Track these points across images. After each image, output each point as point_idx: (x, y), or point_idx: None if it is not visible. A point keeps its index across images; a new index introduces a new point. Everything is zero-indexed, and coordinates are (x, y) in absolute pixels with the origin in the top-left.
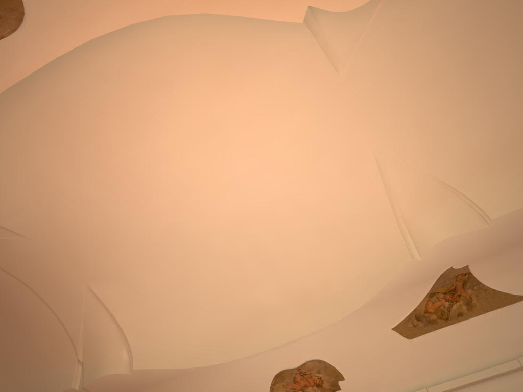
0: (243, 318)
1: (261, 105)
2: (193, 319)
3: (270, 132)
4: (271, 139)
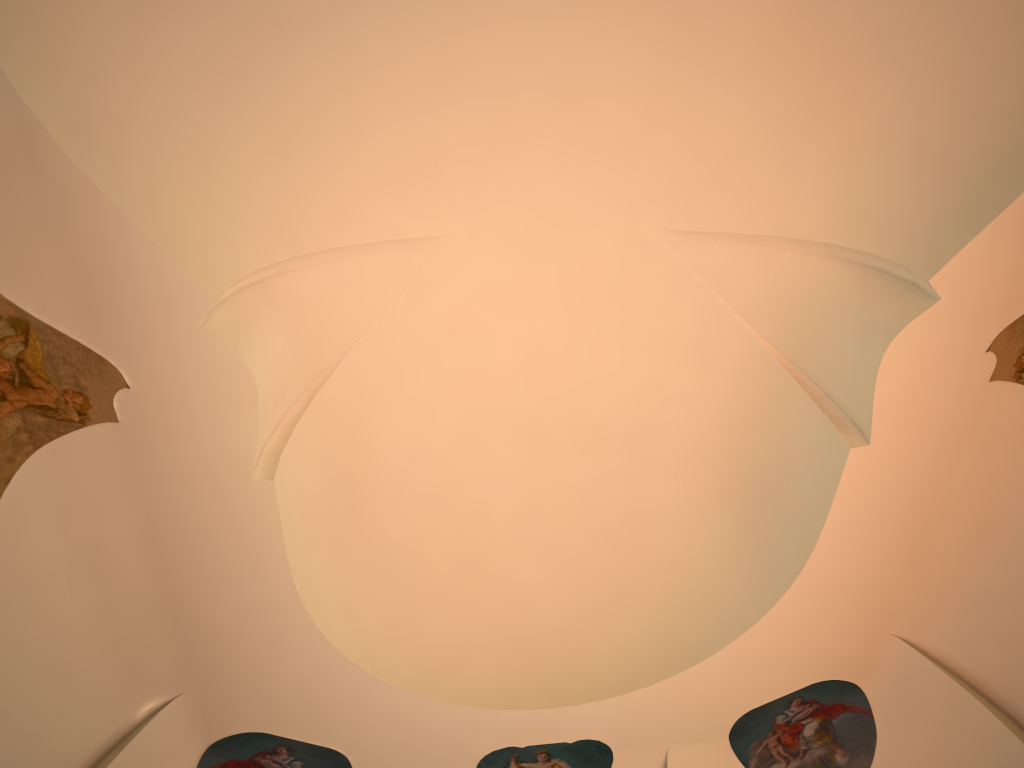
0: None
1: (697, 55)
2: None
3: (623, 40)
4: (606, 33)
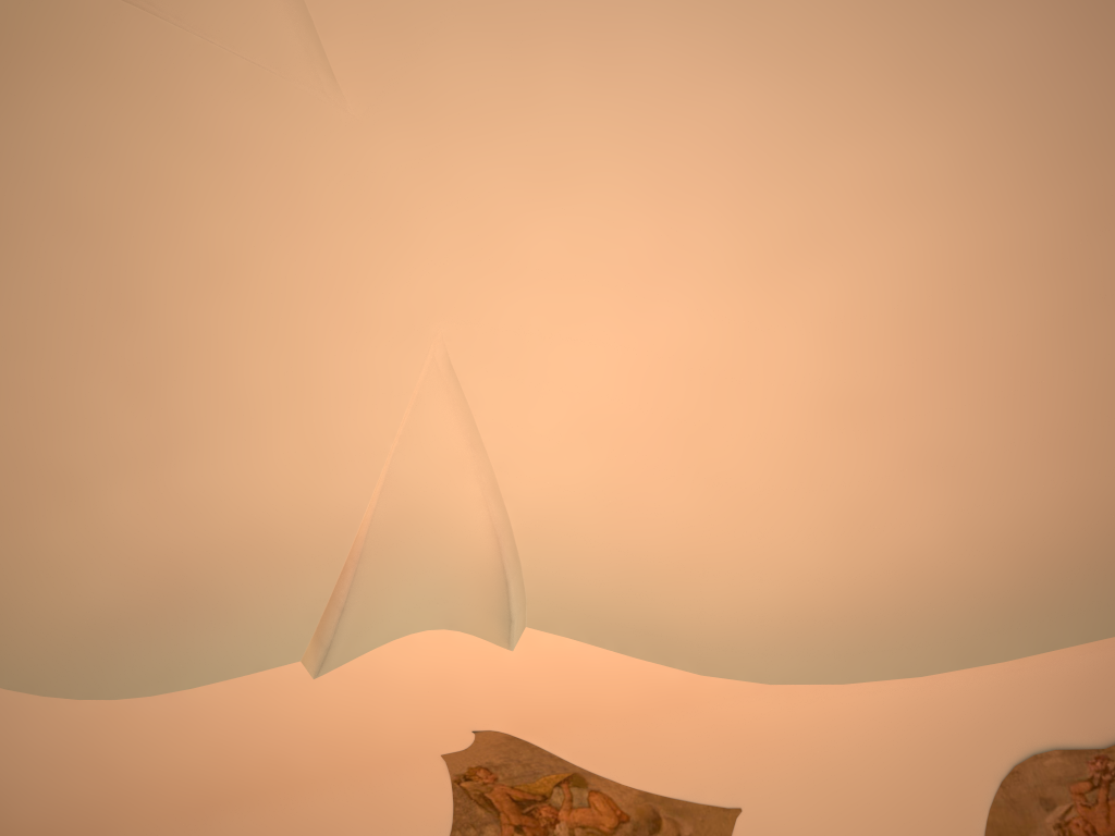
0: None
1: (632, 298)
2: None
3: (621, 214)
4: (622, 193)
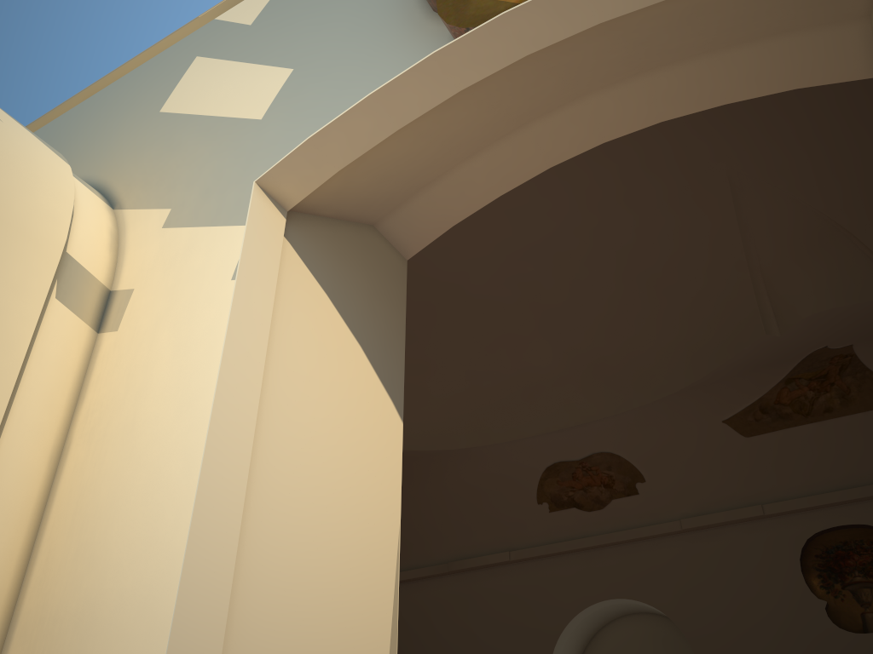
0: (505, 388)
1: None
2: (433, 385)
3: None
4: None
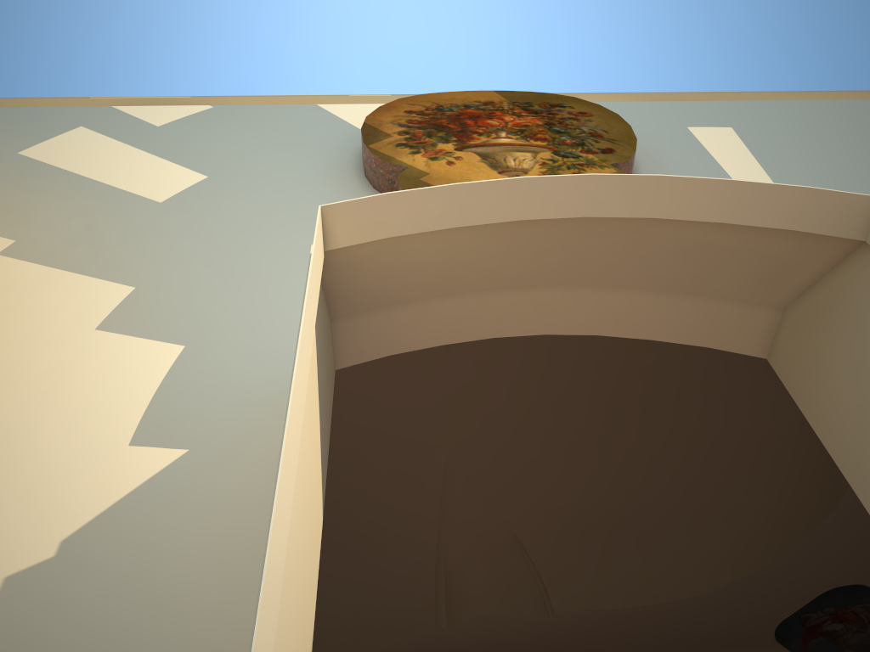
0: None
1: None
2: None
3: None
4: None
